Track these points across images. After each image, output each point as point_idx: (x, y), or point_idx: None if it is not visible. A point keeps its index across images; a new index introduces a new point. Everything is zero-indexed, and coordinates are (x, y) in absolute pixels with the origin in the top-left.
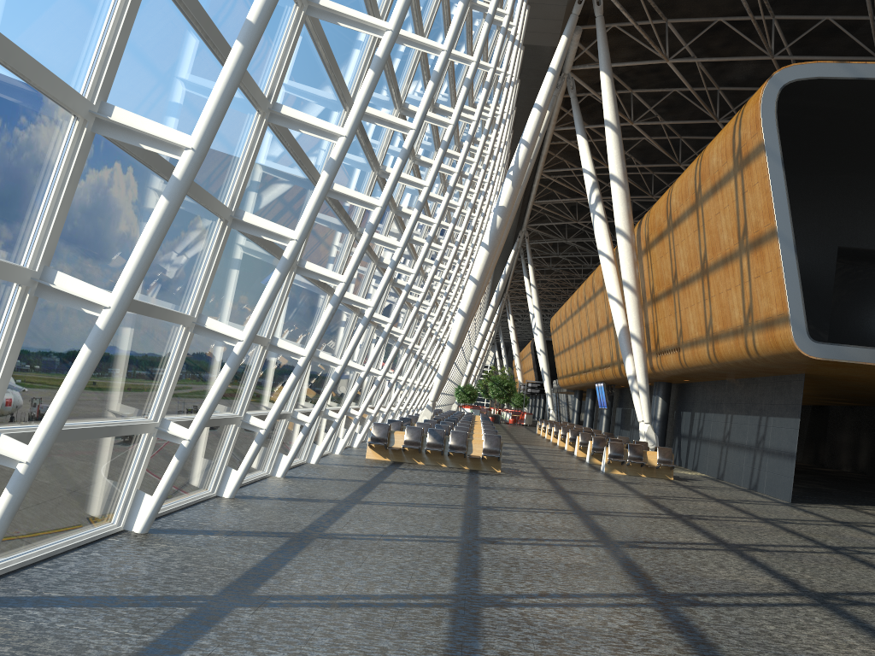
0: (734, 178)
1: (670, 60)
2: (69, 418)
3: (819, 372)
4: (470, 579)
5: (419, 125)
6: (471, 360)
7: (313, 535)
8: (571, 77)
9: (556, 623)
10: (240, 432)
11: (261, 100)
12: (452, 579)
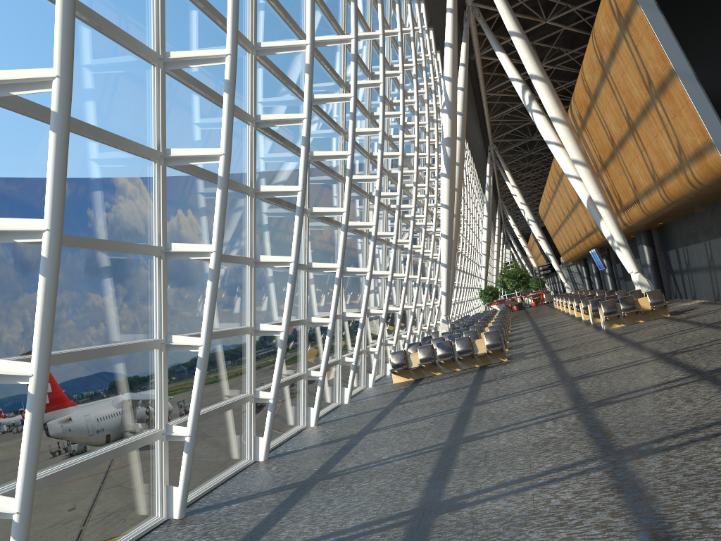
0: (624, 38)
1: None
2: (71, 457)
3: None
4: (437, 487)
5: (308, 113)
6: (483, 265)
7: (317, 479)
8: (474, 7)
9: (501, 515)
10: (258, 405)
11: (149, 152)
12: (421, 491)
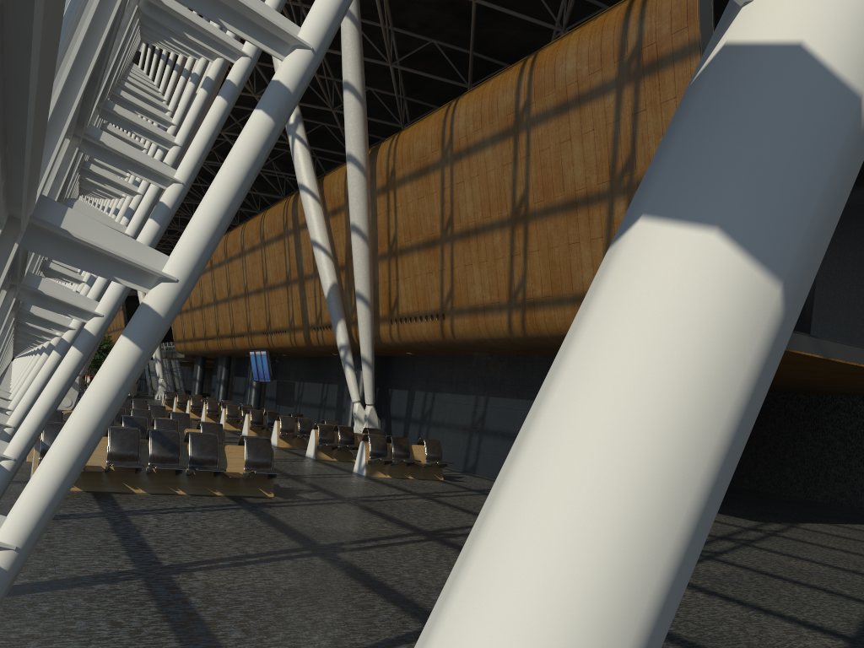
0: (616, 93)
1: None
2: None
3: None
4: None
5: None
6: None
7: None
8: None
9: None
10: None
11: None
12: None
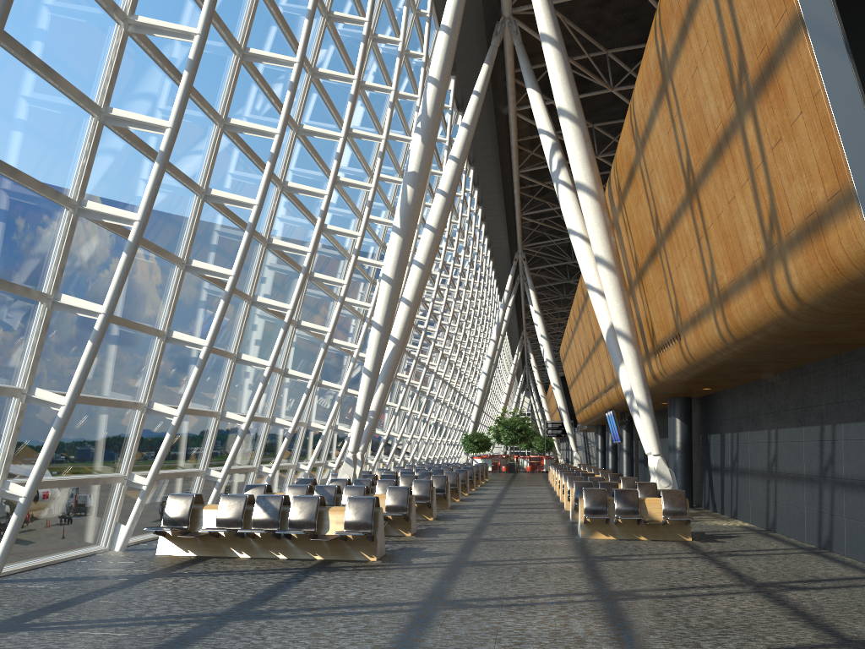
0: None
1: None
2: None
3: None
4: None
5: None
6: (476, 403)
7: None
8: (513, 20)
9: None
10: None
11: None
12: None
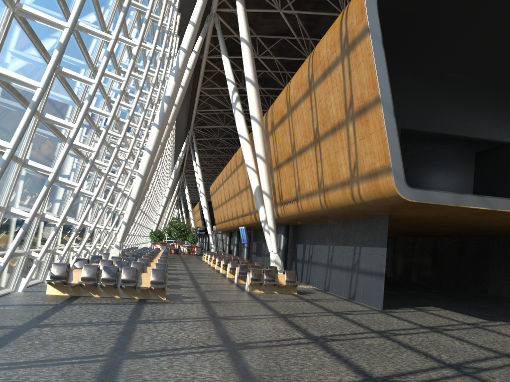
0: (341, 62)
1: (282, 10)
2: None
3: (400, 214)
4: None
5: None
6: (159, 213)
7: None
8: (216, 15)
9: None
10: None
11: None
12: None
